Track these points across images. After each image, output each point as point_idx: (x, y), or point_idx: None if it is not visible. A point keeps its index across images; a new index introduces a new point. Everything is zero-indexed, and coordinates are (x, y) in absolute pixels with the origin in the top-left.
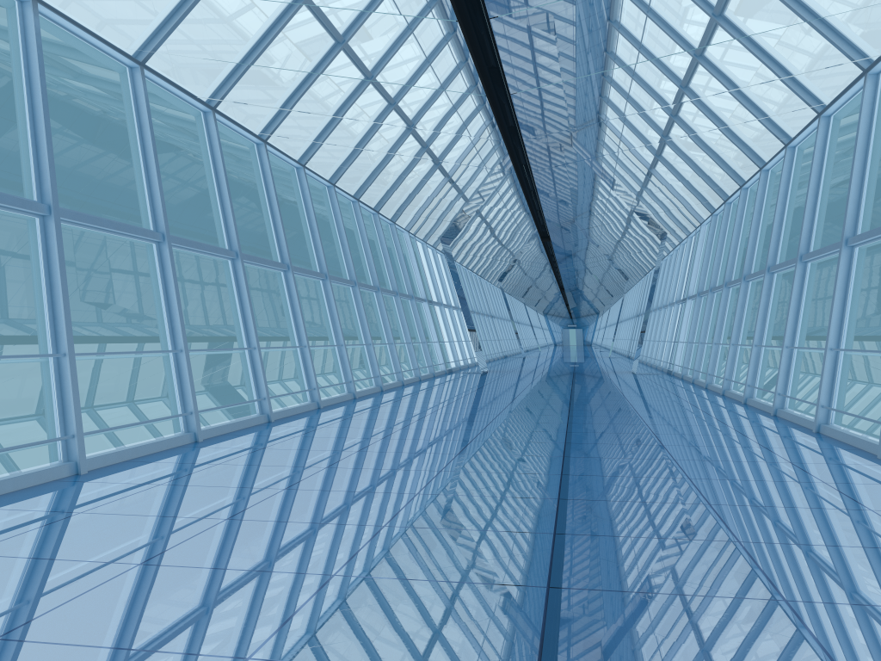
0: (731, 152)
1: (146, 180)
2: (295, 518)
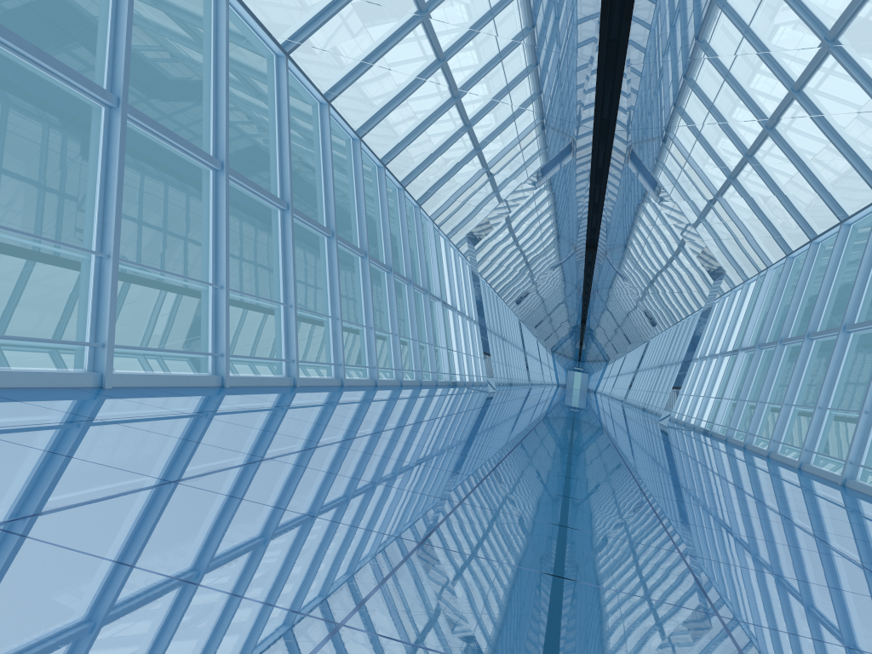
0: (865, 160)
1: (112, 25)
2: (142, 556)
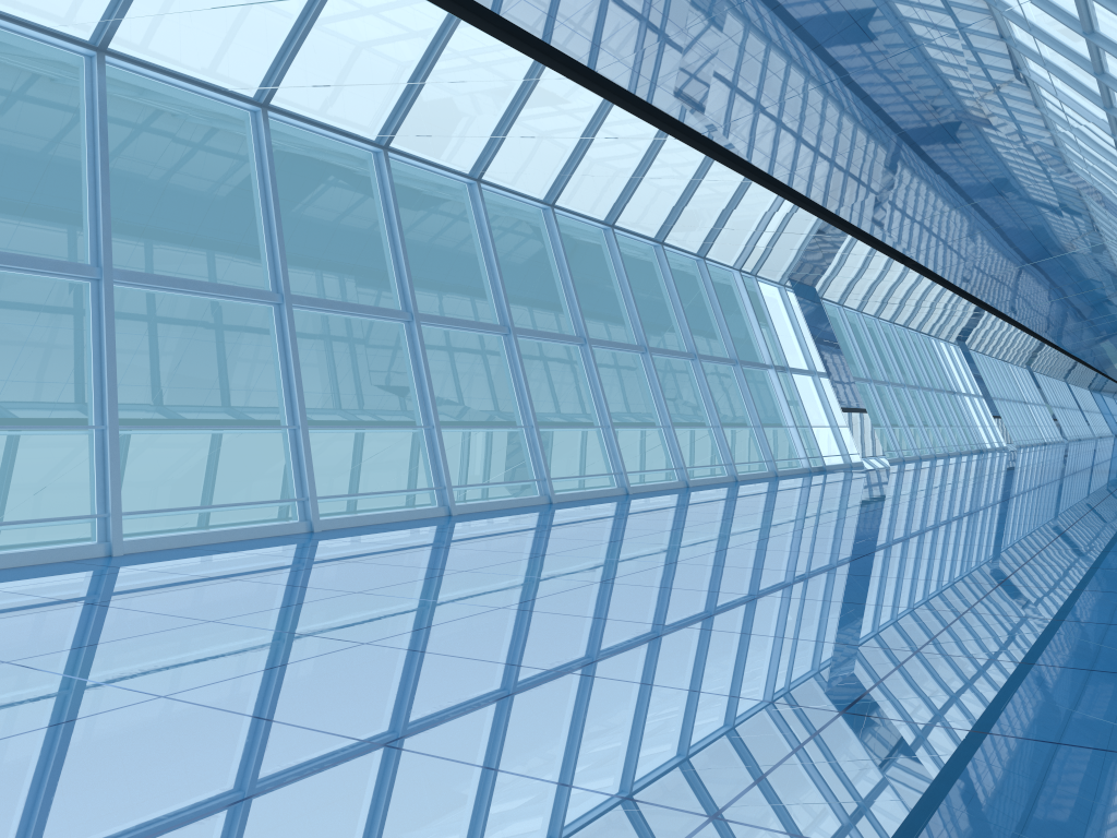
0: (1116, 58)
1: (90, 199)
2: None
